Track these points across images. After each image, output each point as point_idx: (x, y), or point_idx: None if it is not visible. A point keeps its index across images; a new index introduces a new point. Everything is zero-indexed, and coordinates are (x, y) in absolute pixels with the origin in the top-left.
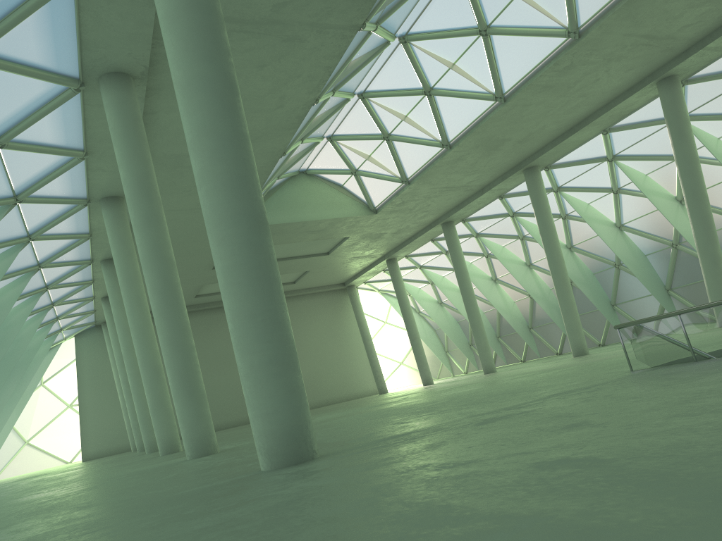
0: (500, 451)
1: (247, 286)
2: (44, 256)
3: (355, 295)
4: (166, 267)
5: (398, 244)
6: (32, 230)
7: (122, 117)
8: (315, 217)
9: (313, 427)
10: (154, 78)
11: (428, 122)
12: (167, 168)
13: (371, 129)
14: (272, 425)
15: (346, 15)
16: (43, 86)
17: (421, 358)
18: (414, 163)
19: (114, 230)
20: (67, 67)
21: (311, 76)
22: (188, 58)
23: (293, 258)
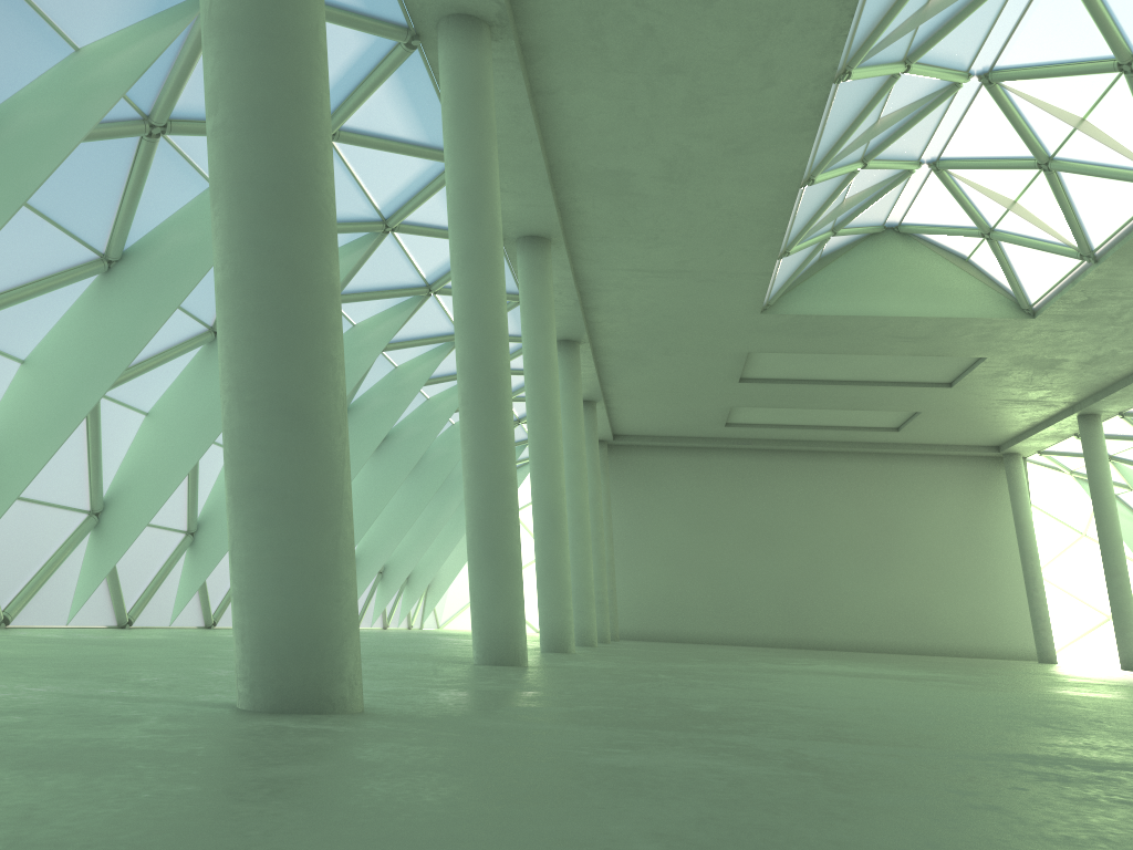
0: (9, 849)
1: (237, 328)
2: None
3: (1018, 472)
4: (484, 336)
5: (1099, 387)
6: (430, 278)
7: (456, 86)
8: (905, 311)
9: (346, 648)
10: (531, 27)
11: (1131, 132)
12: (606, 194)
13: (1013, 147)
14: (244, 618)
15: None
16: (357, 39)
17: (1125, 616)
18: (1104, 220)
19: (526, 288)
20: (382, 7)
21: (812, 19)
22: None
23: (882, 383)
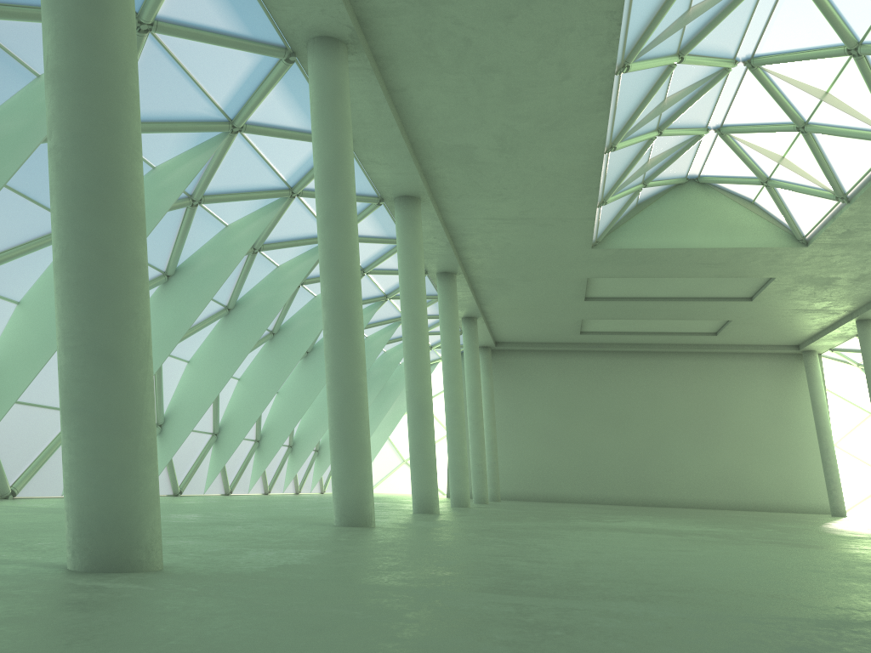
0: None
1: (63, 293)
2: (363, 261)
3: (814, 365)
4: (340, 278)
5: (870, 298)
6: None
7: (319, 91)
8: (705, 243)
9: (143, 524)
10: (379, 43)
11: (863, 102)
12: (457, 163)
13: (777, 115)
14: (68, 503)
15: None
16: (248, 57)
17: None
18: (851, 169)
19: (401, 236)
20: (263, 33)
21: (590, 28)
22: None
23: (697, 299)
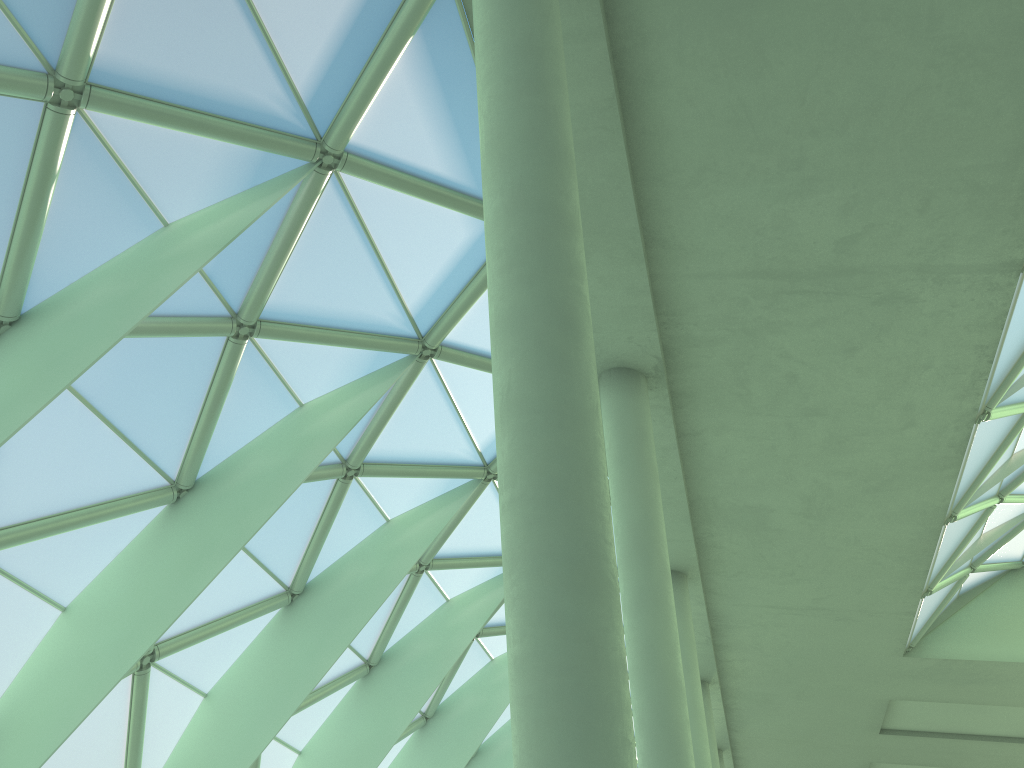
0: None
1: (538, 706)
2: None
3: None
4: (662, 687)
5: None
6: None
7: (620, 432)
8: None
9: None
10: (681, 377)
11: None
12: (743, 528)
13: None
14: None
15: (983, 245)
16: None
17: None
18: None
19: None
20: None
21: (951, 365)
22: (501, 282)
23: None
